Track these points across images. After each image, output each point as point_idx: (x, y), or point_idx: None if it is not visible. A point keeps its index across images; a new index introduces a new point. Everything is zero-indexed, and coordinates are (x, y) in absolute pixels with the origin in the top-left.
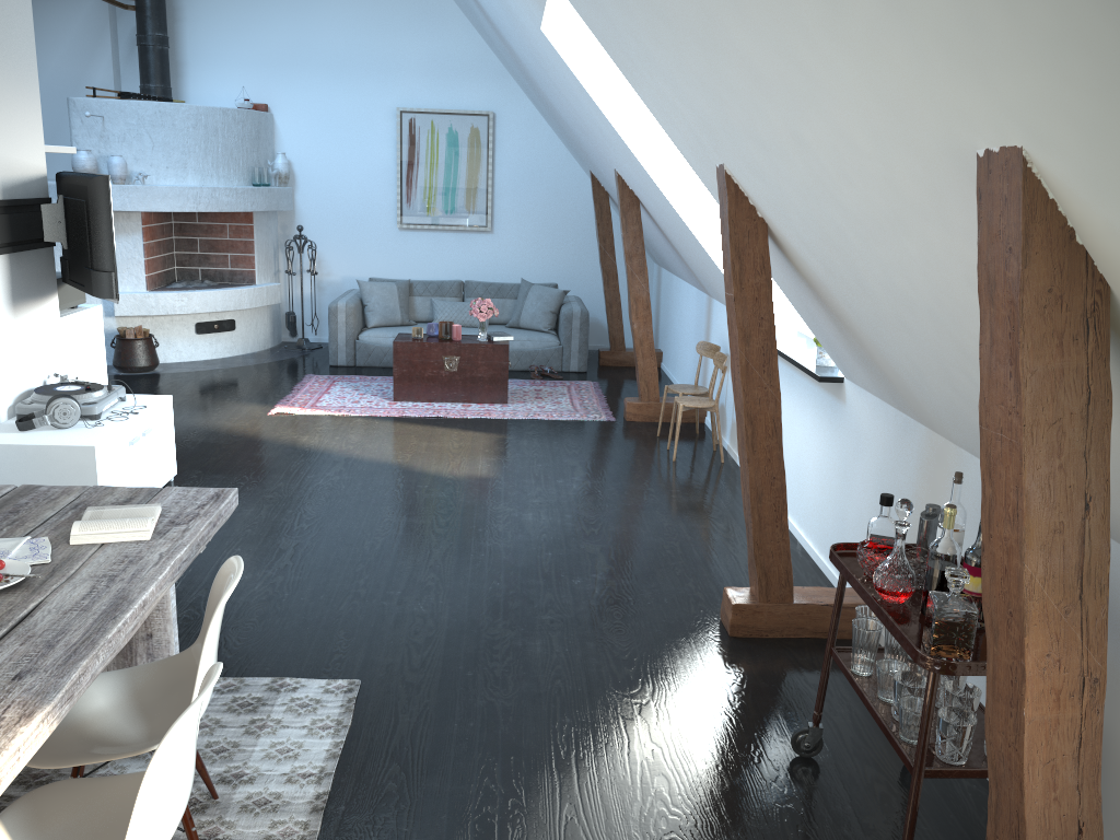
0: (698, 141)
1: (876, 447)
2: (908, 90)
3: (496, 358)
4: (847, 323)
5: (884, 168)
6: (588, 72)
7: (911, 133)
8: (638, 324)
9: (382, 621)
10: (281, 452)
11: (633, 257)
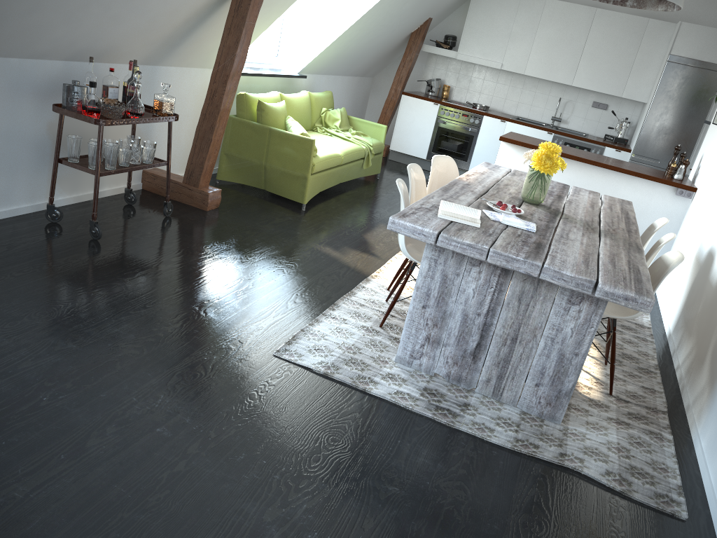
0: None
1: None
2: None
3: None
4: None
5: None
6: None
7: None
8: None
9: (212, 398)
10: None
11: None
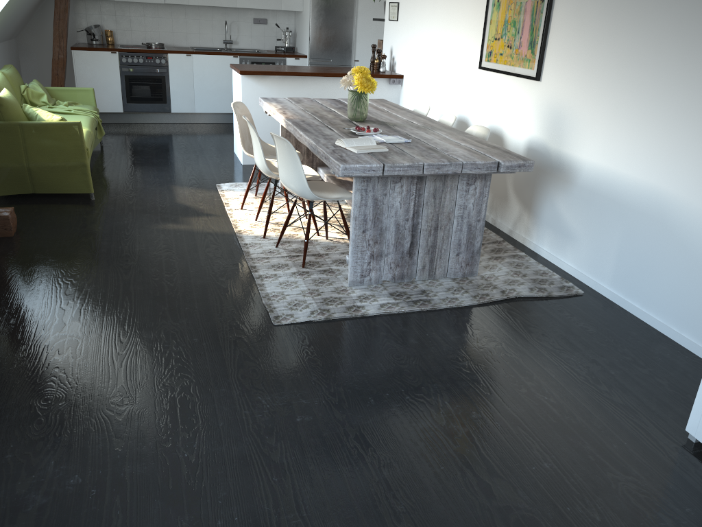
0: None
1: None
2: None
3: None
4: None
5: None
6: None
7: None
8: None
9: (291, 378)
10: None
11: None
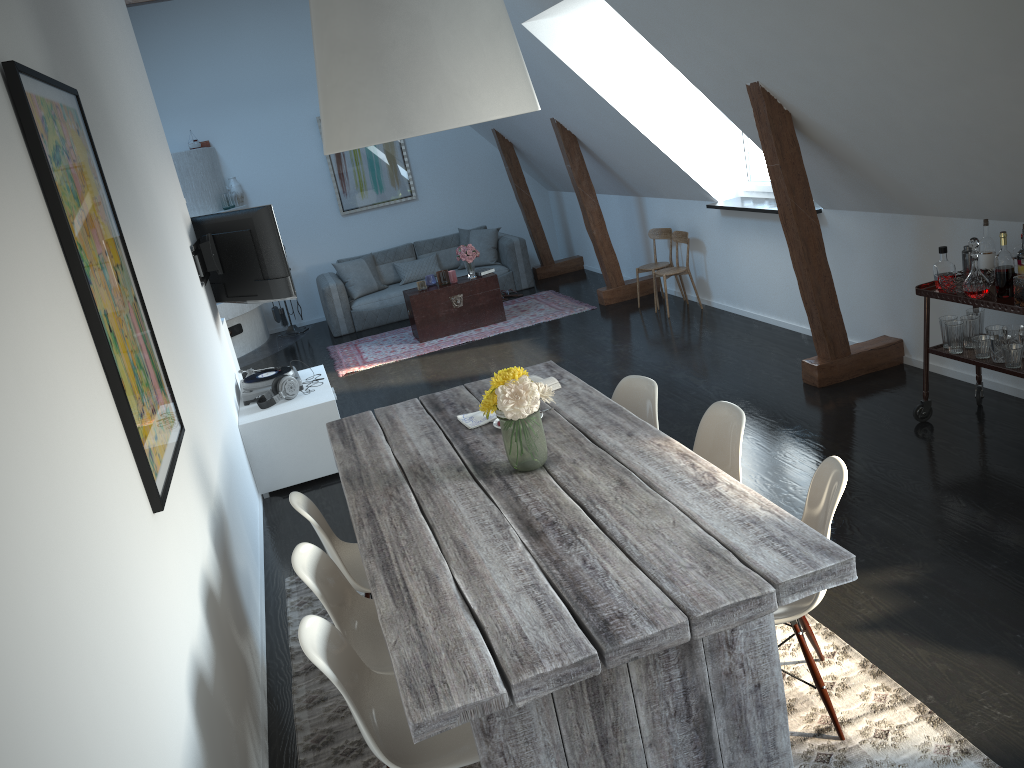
0: (731, 71)
1: (868, 243)
2: (1010, 7)
3: (489, 287)
4: (854, 163)
5: (963, 51)
6: (561, 47)
7: (1001, 28)
8: (596, 230)
9: None
10: (388, 392)
11: (582, 181)
